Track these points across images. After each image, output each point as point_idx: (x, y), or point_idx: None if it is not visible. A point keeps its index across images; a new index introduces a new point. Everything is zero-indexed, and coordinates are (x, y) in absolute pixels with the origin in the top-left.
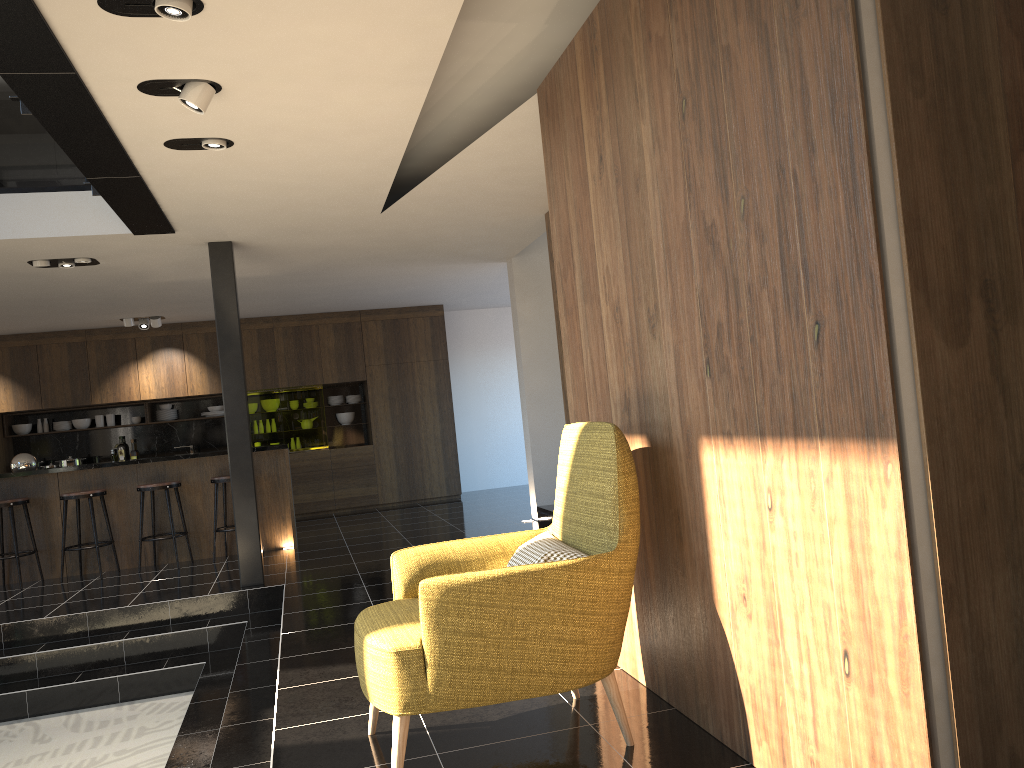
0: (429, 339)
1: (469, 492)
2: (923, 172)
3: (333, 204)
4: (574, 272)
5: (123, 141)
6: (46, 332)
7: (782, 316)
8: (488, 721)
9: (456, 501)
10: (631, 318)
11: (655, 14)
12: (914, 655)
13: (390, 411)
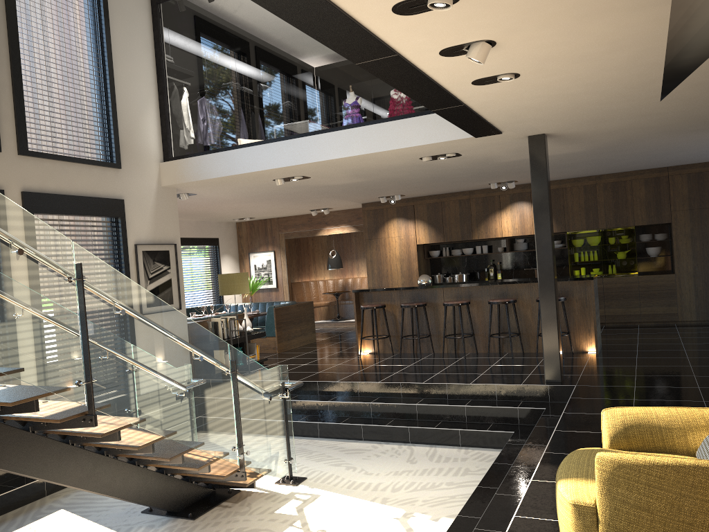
0: None
1: None
2: None
3: (615, 100)
4: None
5: (444, 86)
6: (446, 193)
7: None
8: None
9: None
10: None
11: None
12: None
13: (691, 247)
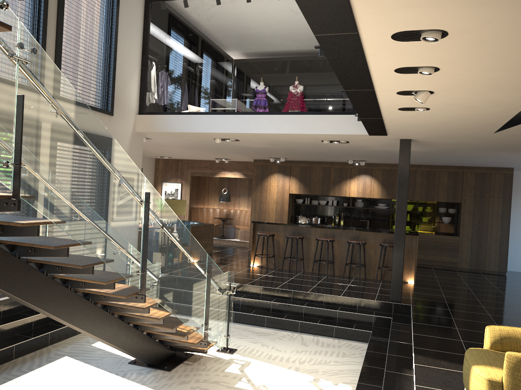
0: (501, 186)
1: (511, 271)
2: None
3: (468, 129)
4: None
5: (381, 108)
6: (315, 161)
7: None
8: None
9: (503, 276)
10: None
11: None
12: None
13: (472, 221)
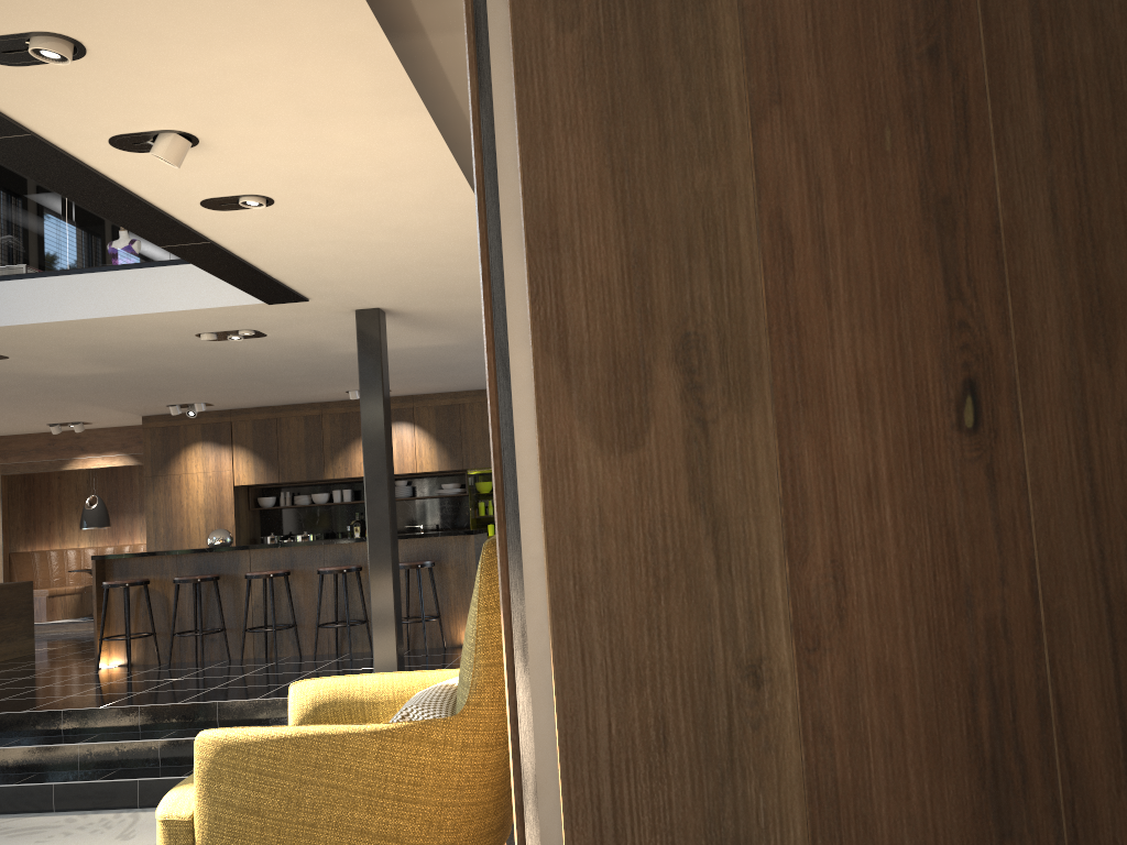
0: None
1: None
2: (569, 154)
3: (451, 262)
4: None
5: (158, 205)
6: (285, 405)
7: None
8: None
9: None
10: None
11: None
12: None
13: None
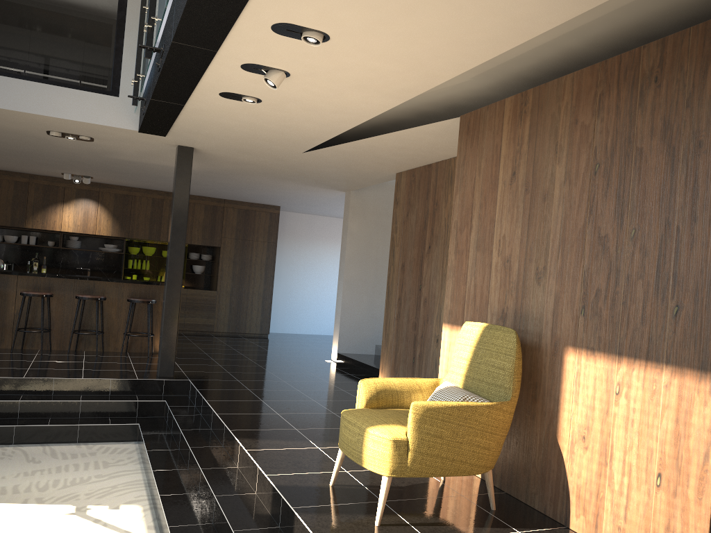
0: (267, 227)
1: (271, 333)
2: None
3: (280, 142)
4: (471, 230)
5: (197, 86)
6: (0, 170)
7: (651, 296)
8: (399, 486)
9: (266, 338)
10: (520, 269)
11: (584, 111)
12: (710, 480)
13: (232, 270)
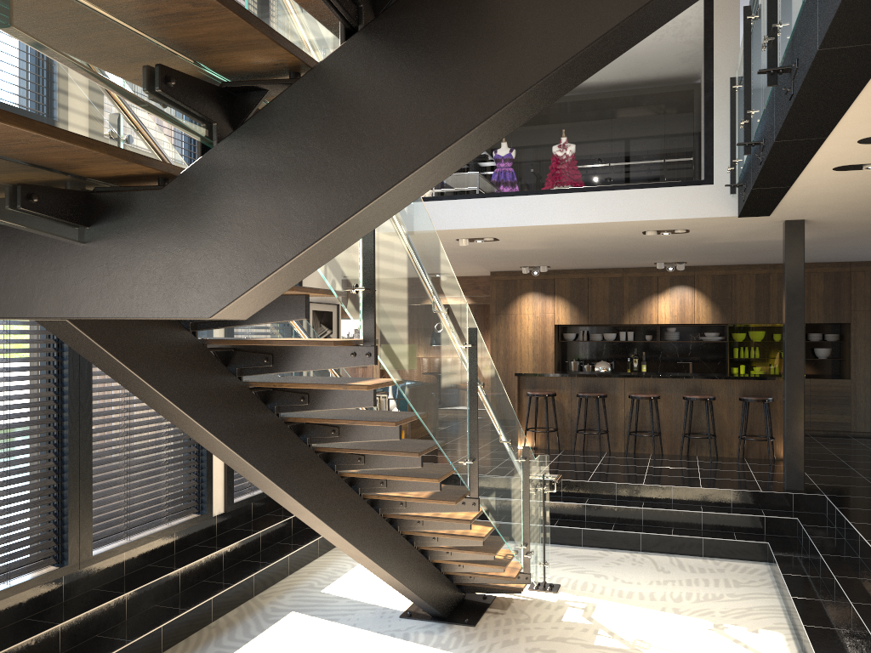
0: None
1: None
2: None
3: None
4: None
5: (804, 168)
6: (595, 269)
7: None
8: None
9: None
10: None
11: None
12: None
13: (870, 352)
